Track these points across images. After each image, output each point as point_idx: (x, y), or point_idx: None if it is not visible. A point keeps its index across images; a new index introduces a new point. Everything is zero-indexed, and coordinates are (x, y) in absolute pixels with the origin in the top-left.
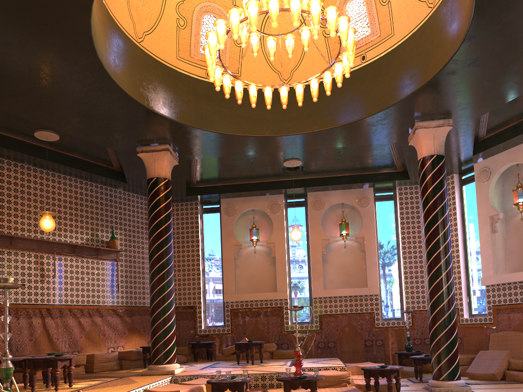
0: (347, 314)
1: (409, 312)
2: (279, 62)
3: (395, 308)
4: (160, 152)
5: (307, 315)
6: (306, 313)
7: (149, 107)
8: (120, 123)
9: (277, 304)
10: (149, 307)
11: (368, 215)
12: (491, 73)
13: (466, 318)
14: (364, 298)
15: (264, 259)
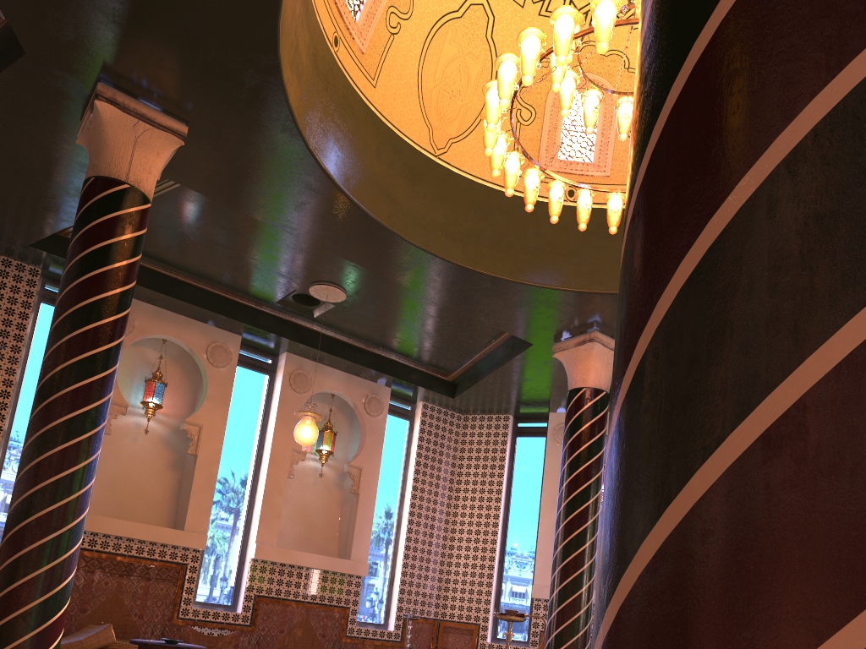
0: (306, 604)
1: (417, 620)
2: (436, 110)
3: (378, 605)
4: (160, 132)
5: (227, 591)
6: (227, 587)
7: (280, 26)
8: (154, 3)
9: (175, 558)
10: (14, 520)
11: (375, 433)
12: None
13: (491, 643)
14: (339, 579)
15: (156, 452)
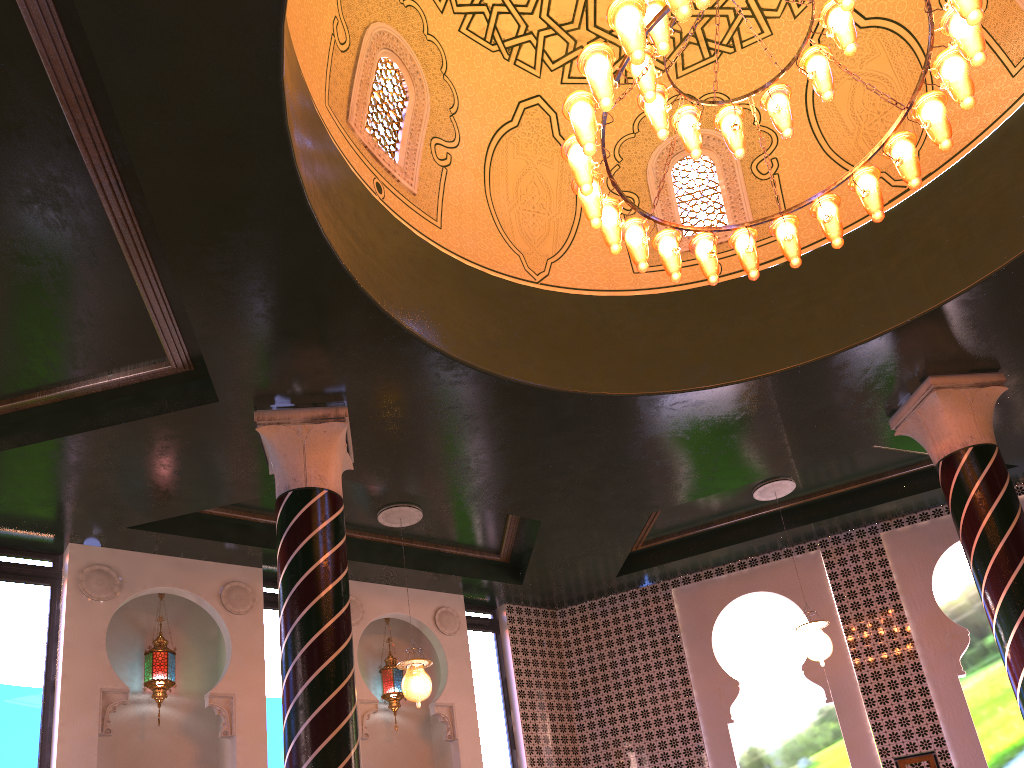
0: None
1: None
2: None
3: None
4: None
5: None
6: None
7: None
8: None
9: None
10: None
11: None
12: (524, 449)
13: None
14: None
15: None
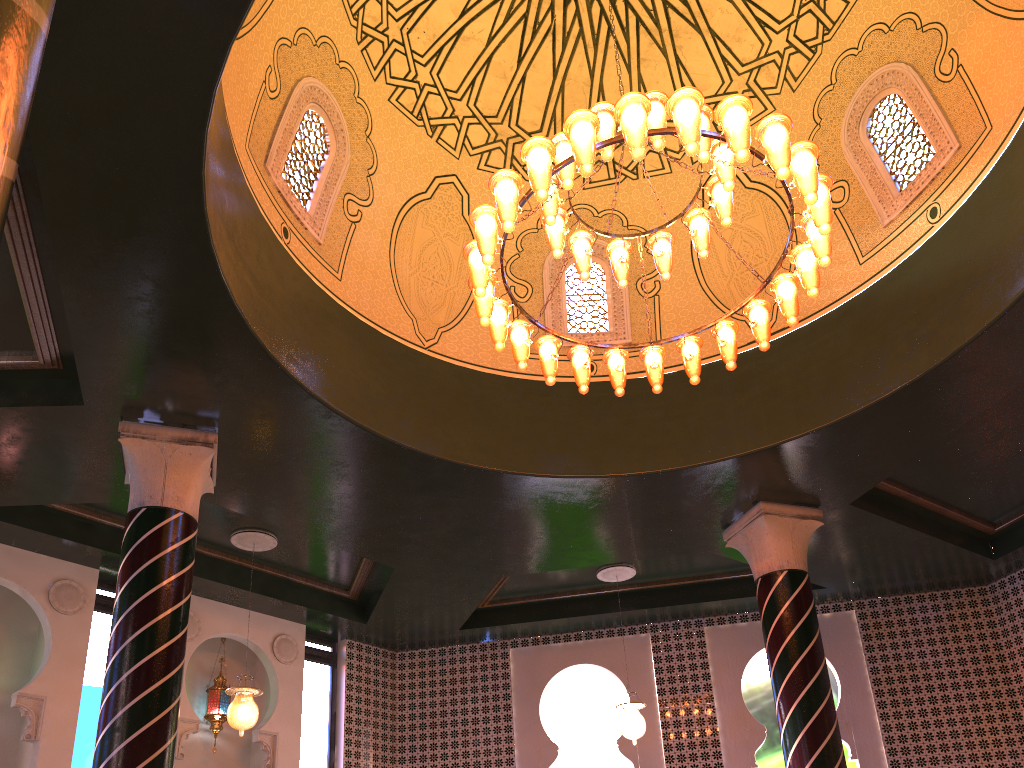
0: None
1: None
2: None
3: None
4: None
5: None
6: None
7: None
8: None
9: None
10: None
11: None
12: (388, 501)
13: None
14: None
15: None
